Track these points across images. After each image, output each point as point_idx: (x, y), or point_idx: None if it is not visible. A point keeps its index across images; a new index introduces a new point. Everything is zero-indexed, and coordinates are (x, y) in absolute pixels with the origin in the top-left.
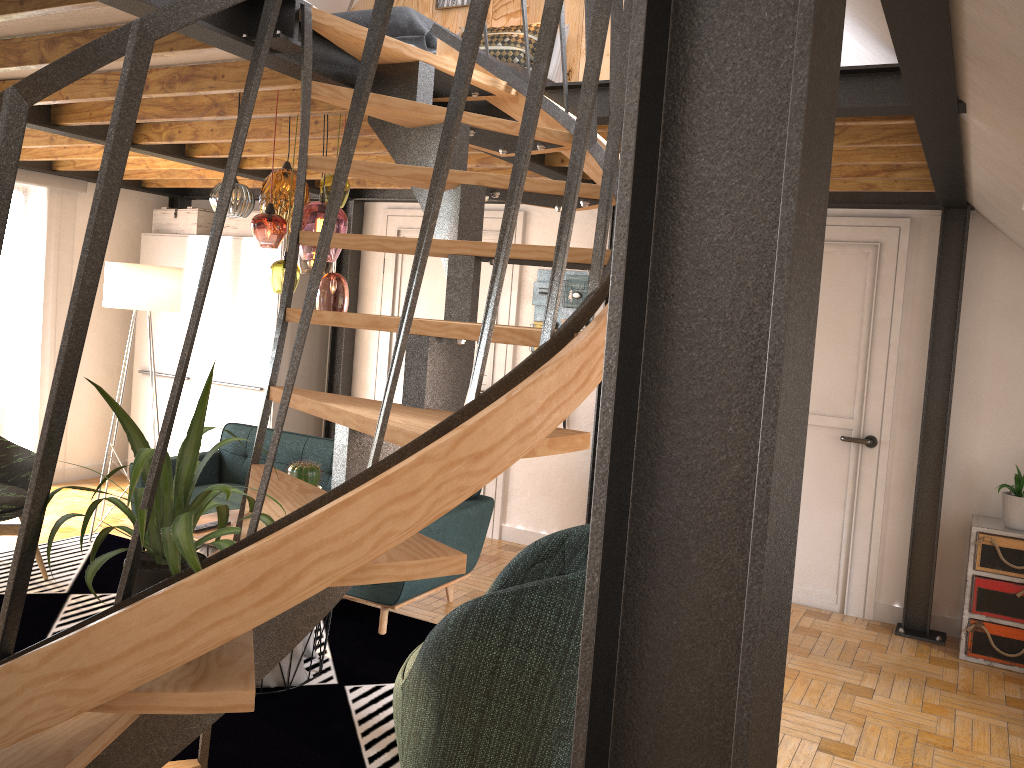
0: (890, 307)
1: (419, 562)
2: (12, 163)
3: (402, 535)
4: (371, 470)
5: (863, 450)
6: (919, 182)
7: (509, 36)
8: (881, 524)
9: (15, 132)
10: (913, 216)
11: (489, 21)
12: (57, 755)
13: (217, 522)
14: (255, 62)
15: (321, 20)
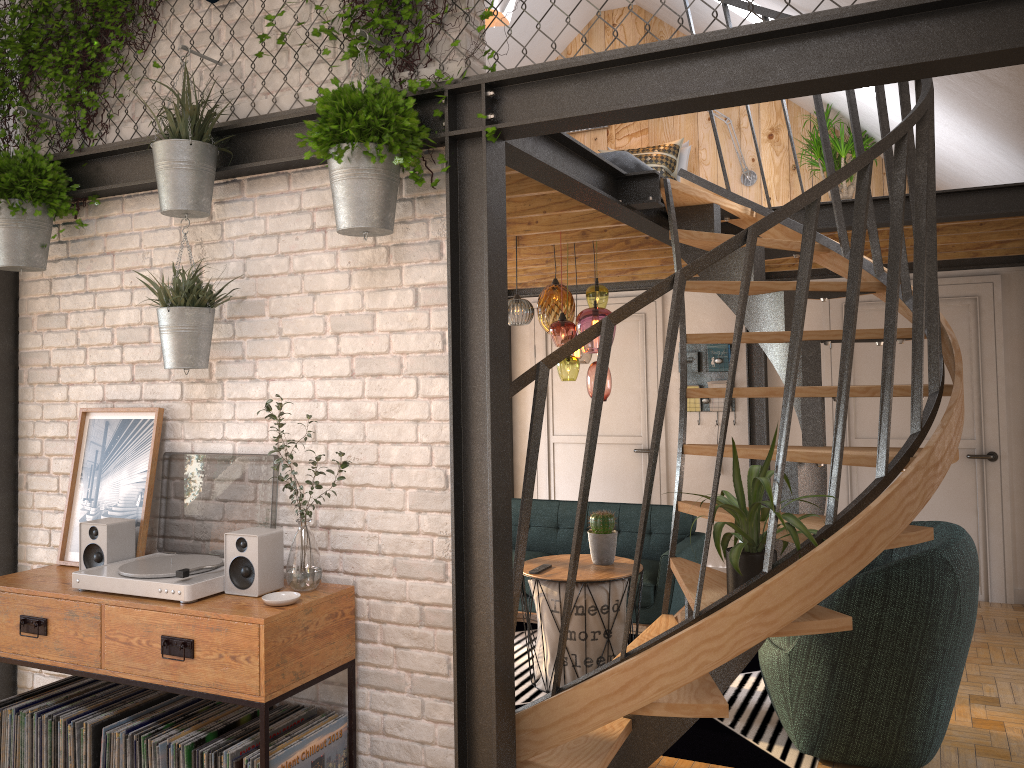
0: (993, 346)
1: (916, 533)
2: (678, 314)
3: (912, 515)
4: (884, 478)
5: (986, 464)
6: (1015, 248)
7: (649, 156)
8: (1010, 523)
9: (680, 296)
10: (1002, 272)
11: (613, 141)
12: (702, 682)
13: (543, 566)
14: (806, 242)
15: (672, 186)
